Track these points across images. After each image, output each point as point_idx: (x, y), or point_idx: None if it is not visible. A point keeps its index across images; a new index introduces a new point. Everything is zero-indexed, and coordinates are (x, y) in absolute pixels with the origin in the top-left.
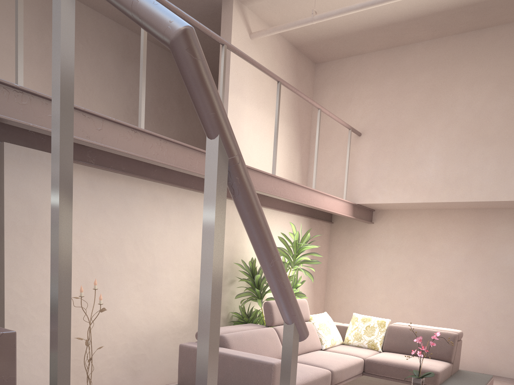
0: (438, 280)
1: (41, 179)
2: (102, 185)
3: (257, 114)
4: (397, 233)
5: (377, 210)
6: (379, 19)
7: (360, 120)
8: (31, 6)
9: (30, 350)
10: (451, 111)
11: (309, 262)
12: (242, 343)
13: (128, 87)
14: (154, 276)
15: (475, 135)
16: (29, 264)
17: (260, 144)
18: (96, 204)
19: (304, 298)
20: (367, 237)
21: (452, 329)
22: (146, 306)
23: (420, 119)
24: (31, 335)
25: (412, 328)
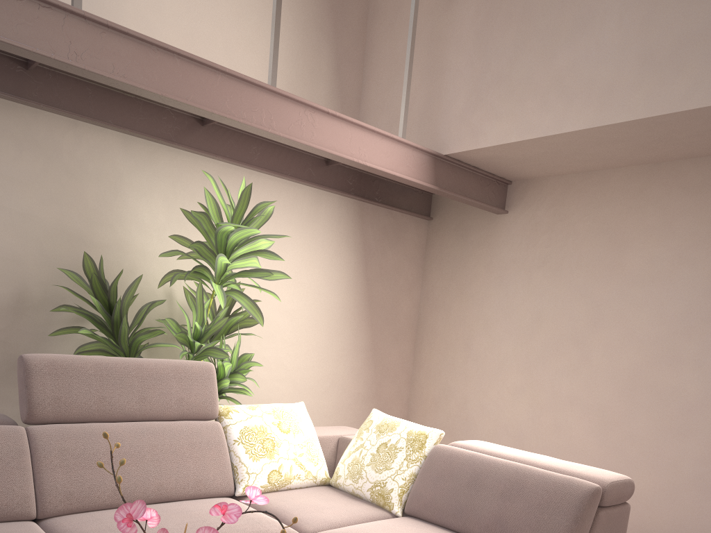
0: (639, 345)
1: None
2: None
3: None
4: (554, 232)
5: (516, 182)
6: None
7: None
8: None
9: None
10: None
11: (248, 273)
12: None
13: None
14: None
15: None
16: None
17: (190, 2)
18: None
19: (255, 365)
20: (493, 247)
21: (597, 471)
22: None
23: None
24: None
25: (484, 458)
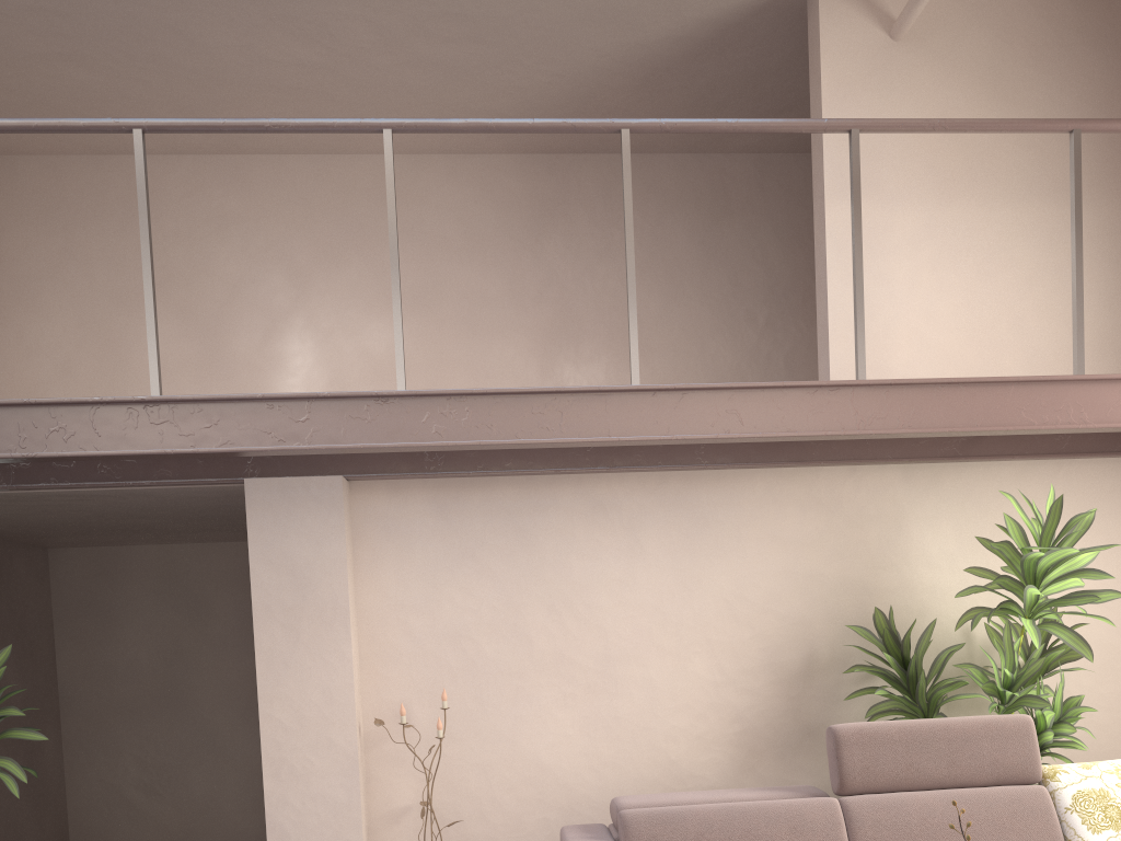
0: None
1: (310, 524)
2: (463, 506)
3: (943, 218)
4: None
5: None
6: None
7: None
8: (519, 207)
9: (309, 819)
10: None
11: (1066, 601)
12: (676, 834)
13: (731, 271)
14: (608, 675)
15: None
16: (297, 671)
17: (968, 293)
18: (452, 545)
19: (1086, 710)
20: None
21: None
22: (591, 739)
23: None
24: (309, 793)
25: None
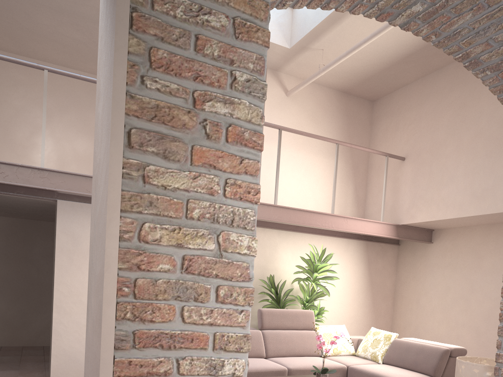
0: (490, 300)
1: (82, 220)
2: None
3: (296, 155)
4: (453, 251)
5: (436, 230)
6: (394, 55)
7: (404, 146)
8: None
9: (69, 329)
10: (478, 123)
11: (324, 278)
12: None
13: None
14: None
15: (499, 144)
16: (71, 274)
17: (300, 180)
18: None
19: (325, 311)
20: (427, 257)
21: (451, 345)
22: None
23: (451, 136)
24: (70, 319)
25: (411, 342)
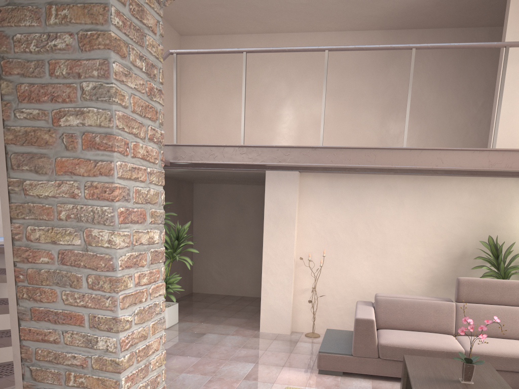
0: None
1: (285, 188)
2: (339, 184)
3: None
4: None
5: None
6: None
7: None
8: (381, 53)
9: (275, 288)
10: None
11: None
12: (394, 307)
13: (469, 81)
14: (384, 250)
15: None
16: (276, 238)
17: None
18: (333, 198)
19: None
20: None
21: None
22: (374, 273)
23: None
24: (276, 279)
25: None
